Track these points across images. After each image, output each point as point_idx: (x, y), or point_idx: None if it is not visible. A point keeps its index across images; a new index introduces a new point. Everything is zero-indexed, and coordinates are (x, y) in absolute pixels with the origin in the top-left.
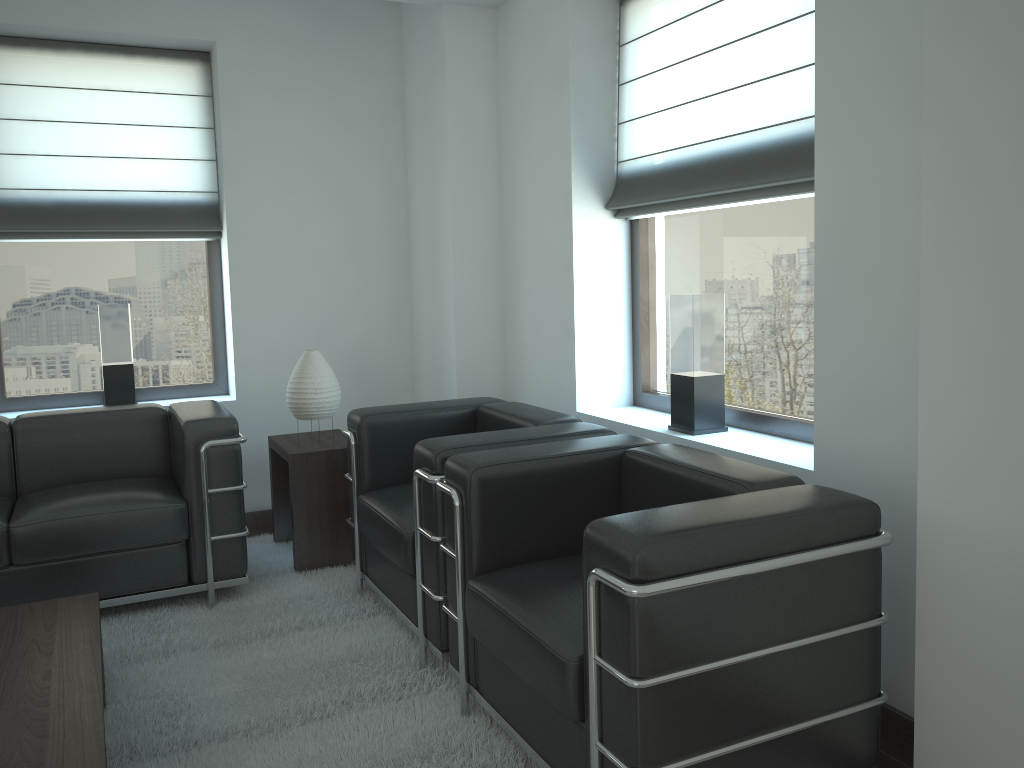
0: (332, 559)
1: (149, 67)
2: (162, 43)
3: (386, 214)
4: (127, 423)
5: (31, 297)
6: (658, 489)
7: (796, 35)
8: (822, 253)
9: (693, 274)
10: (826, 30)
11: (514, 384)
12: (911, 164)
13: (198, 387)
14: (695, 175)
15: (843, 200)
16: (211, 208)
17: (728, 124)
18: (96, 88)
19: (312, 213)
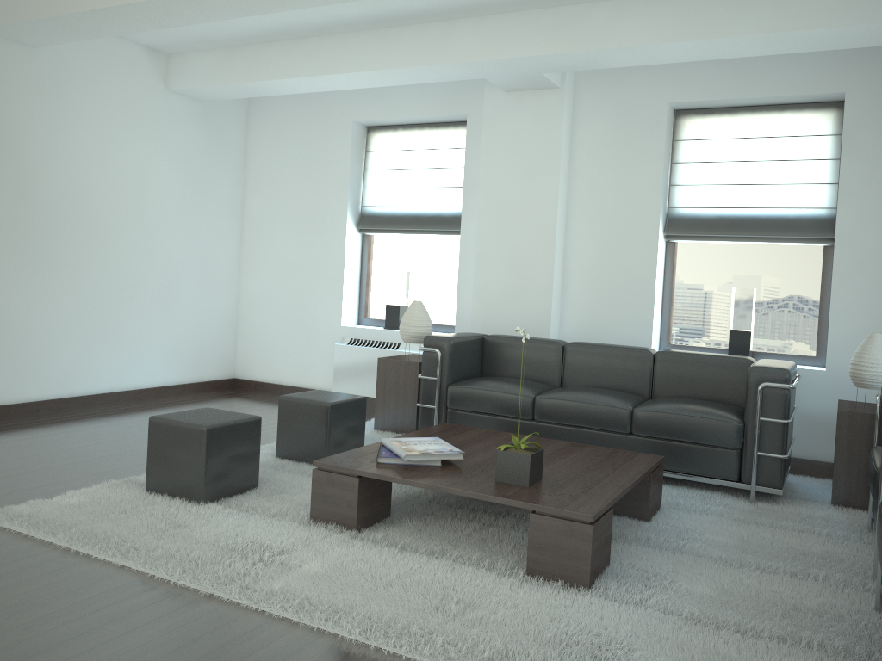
0: (864, 504)
1: (794, 118)
2: (804, 99)
3: None
4: (724, 366)
5: (693, 279)
6: None
7: None
8: None
9: None
10: None
11: None
12: None
13: (801, 357)
14: None
15: None
16: (828, 220)
17: None
18: (753, 137)
19: None
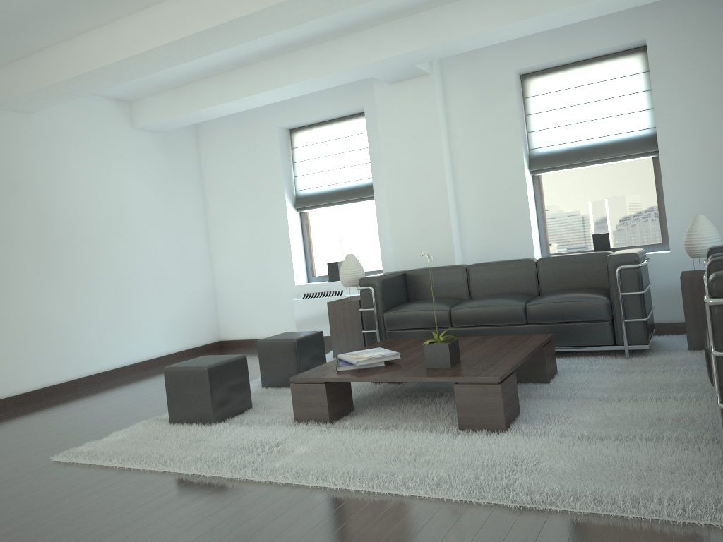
0: None
1: (611, 64)
2: (616, 49)
3: None
4: (590, 260)
5: (558, 201)
6: None
7: None
8: None
9: None
10: None
11: None
12: None
13: (651, 246)
14: None
15: None
16: (652, 137)
17: None
18: (584, 84)
19: (716, 128)
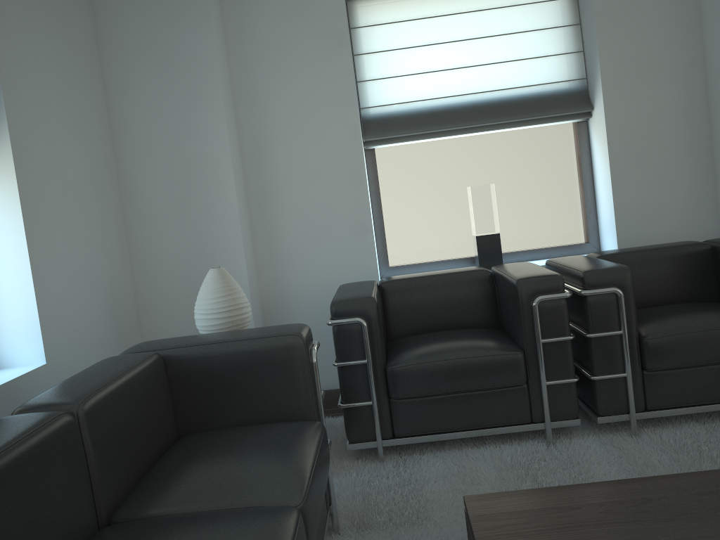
0: None
1: None
2: None
3: (103, 148)
4: (148, 377)
5: None
6: (639, 267)
7: (528, 40)
8: (613, 146)
9: (430, 181)
10: (604, 38)
11: (275, 287)
12: (662, 102)
13: None
14: (455, 115)
15: (624, 120)
16: None
17: (478, 85)
18: None
19: (65, 139)
